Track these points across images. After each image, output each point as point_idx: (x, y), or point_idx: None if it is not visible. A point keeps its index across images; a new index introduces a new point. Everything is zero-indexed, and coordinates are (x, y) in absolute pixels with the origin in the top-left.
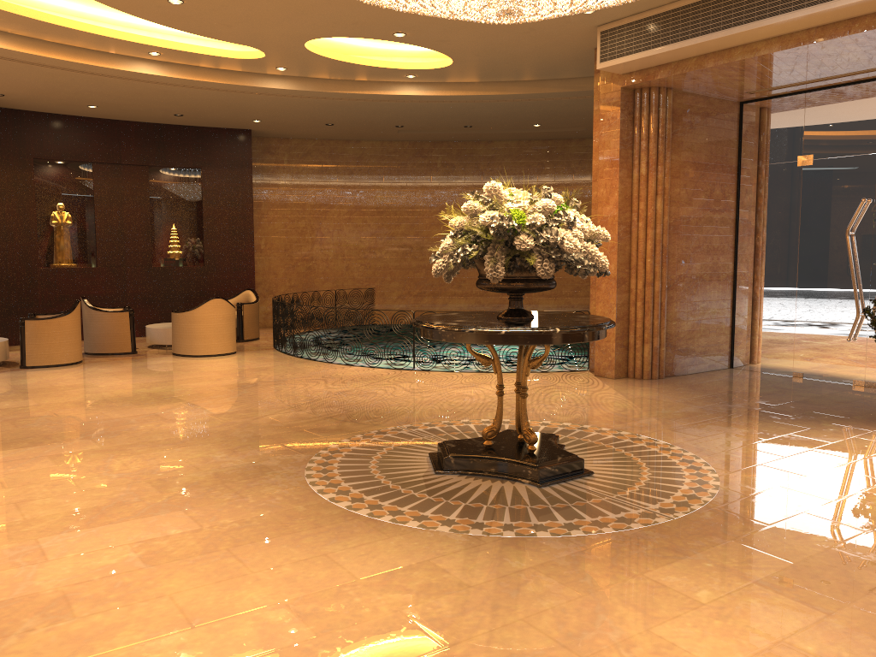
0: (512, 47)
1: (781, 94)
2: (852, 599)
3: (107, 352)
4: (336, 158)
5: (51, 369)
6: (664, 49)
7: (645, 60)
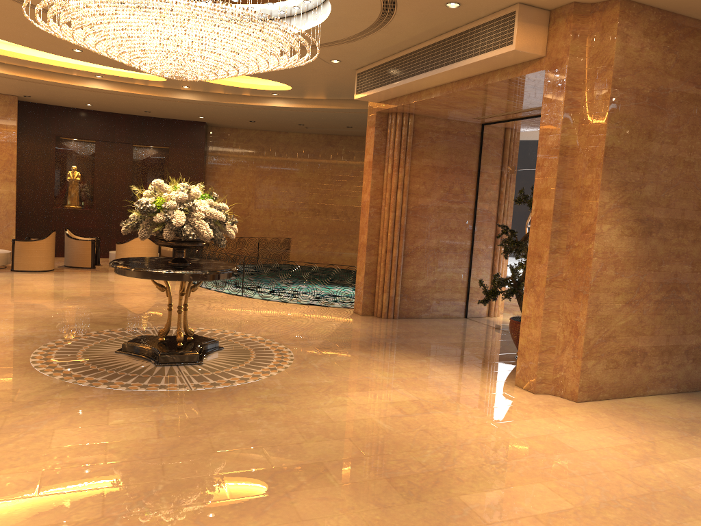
0: (318, 80)
1: (502, 120)
2: (188, 434)
3: (75, 266)
4: (270, 144)
5: (26, 273)
6: (380, 89)
7: (376, 95)
